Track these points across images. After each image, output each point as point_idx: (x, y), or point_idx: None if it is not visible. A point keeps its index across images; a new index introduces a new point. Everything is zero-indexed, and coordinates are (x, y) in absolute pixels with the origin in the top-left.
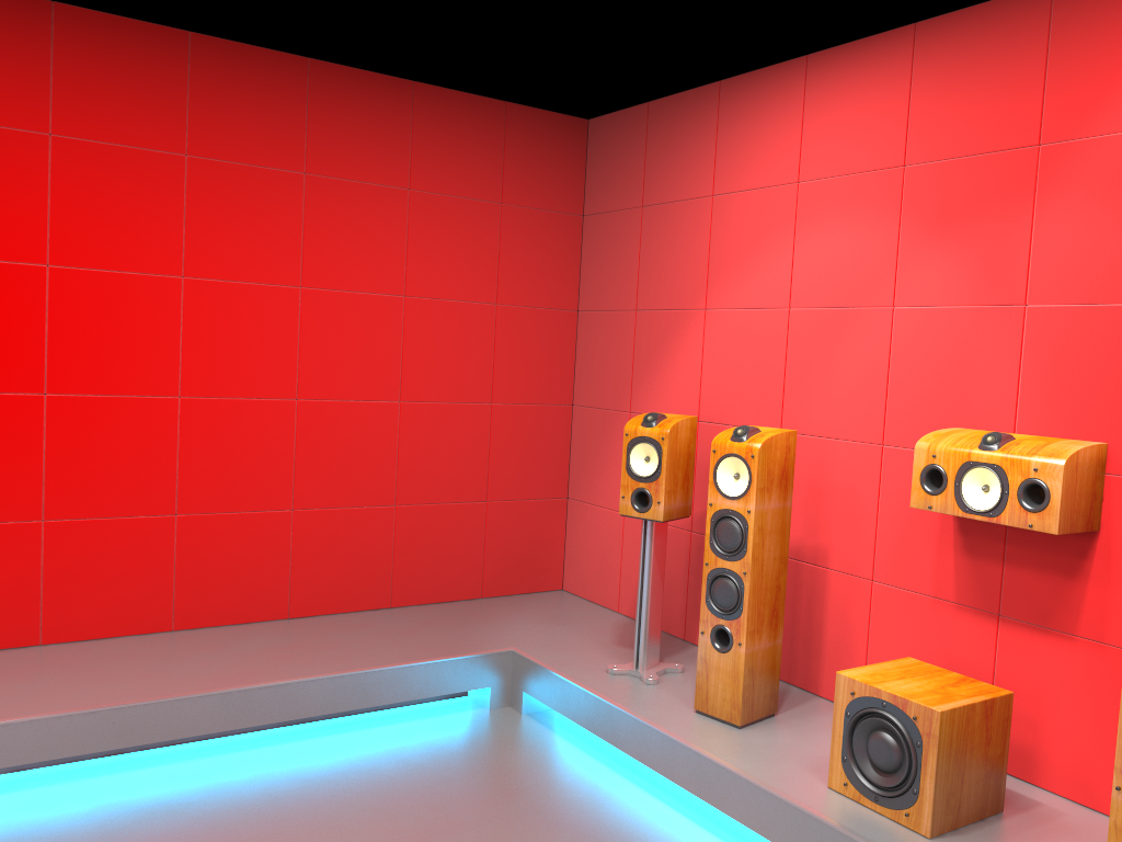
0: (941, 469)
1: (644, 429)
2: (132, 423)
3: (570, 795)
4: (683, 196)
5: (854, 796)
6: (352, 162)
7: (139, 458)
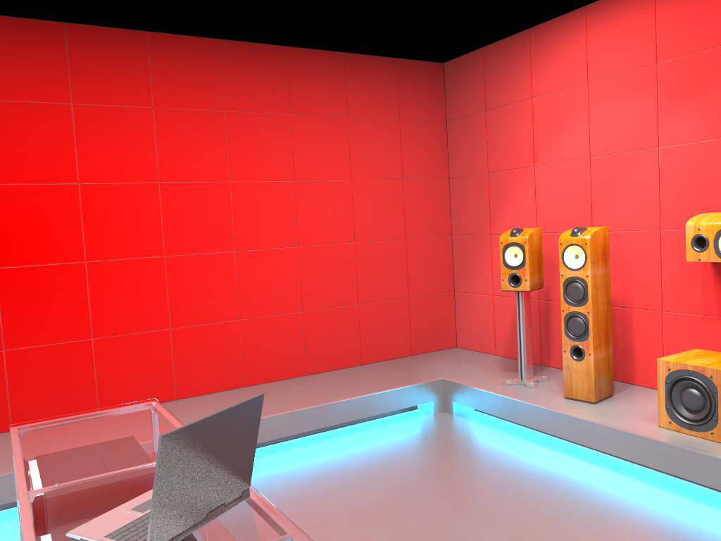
0: (704, 236)
1: (512, 238)
2: (211, 268)
3: (499, 451)
4: (512, 100)
5: (676, 428)
6: (314, 104)
7: (217, 288)
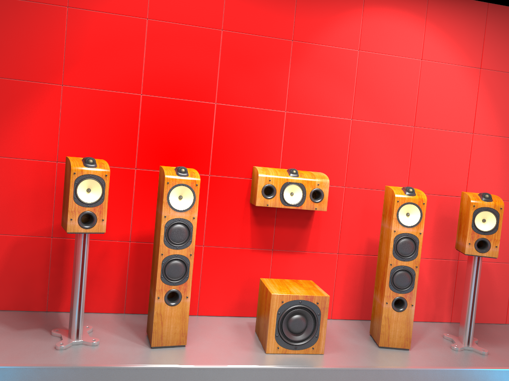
0: (274, 186)
1: (89, 169)
2: None
3: None
4: None
5: (282, 351)
6: None
7: None
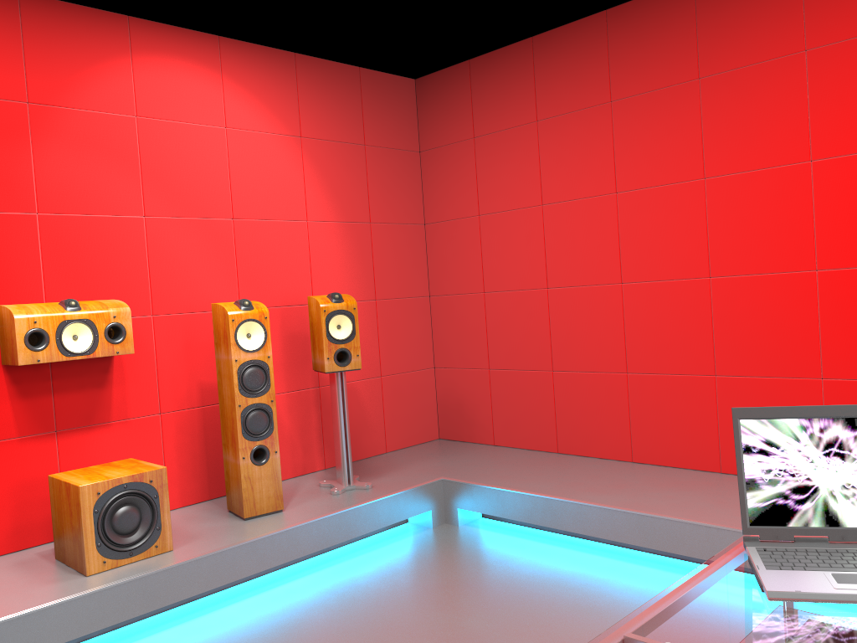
0: (44, 330)
1: None
2: None
3: None
4: None
5: (112, 565)
6: None
7: None
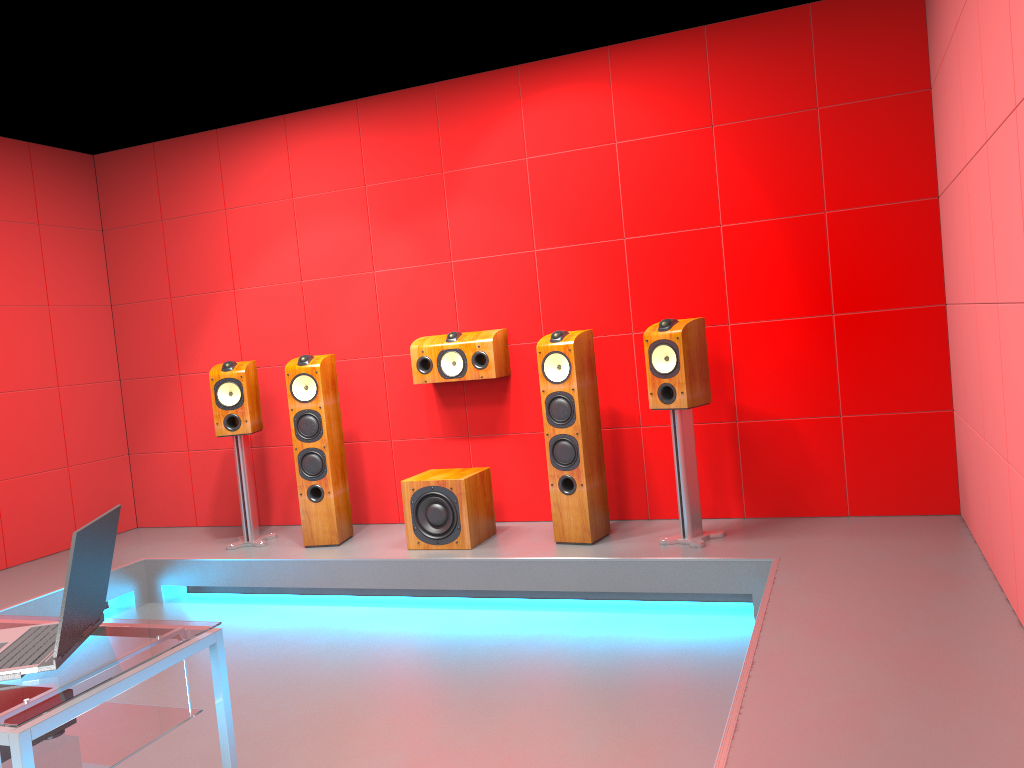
0: (428, 358)
1: (226, 373)
2: None
3: (241, 620)
4: (199, 211)
5: (424, 547)
6: None
7: None
